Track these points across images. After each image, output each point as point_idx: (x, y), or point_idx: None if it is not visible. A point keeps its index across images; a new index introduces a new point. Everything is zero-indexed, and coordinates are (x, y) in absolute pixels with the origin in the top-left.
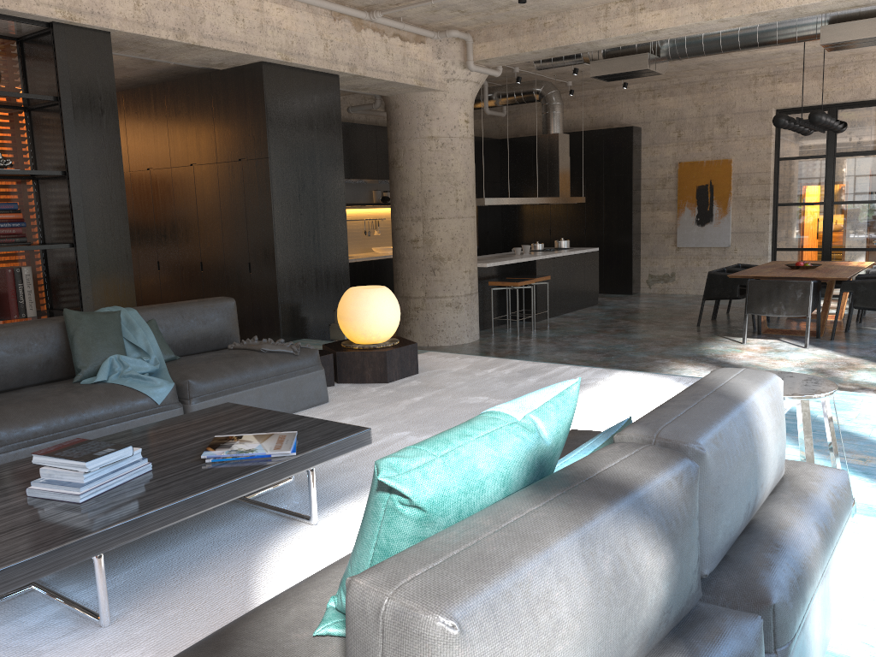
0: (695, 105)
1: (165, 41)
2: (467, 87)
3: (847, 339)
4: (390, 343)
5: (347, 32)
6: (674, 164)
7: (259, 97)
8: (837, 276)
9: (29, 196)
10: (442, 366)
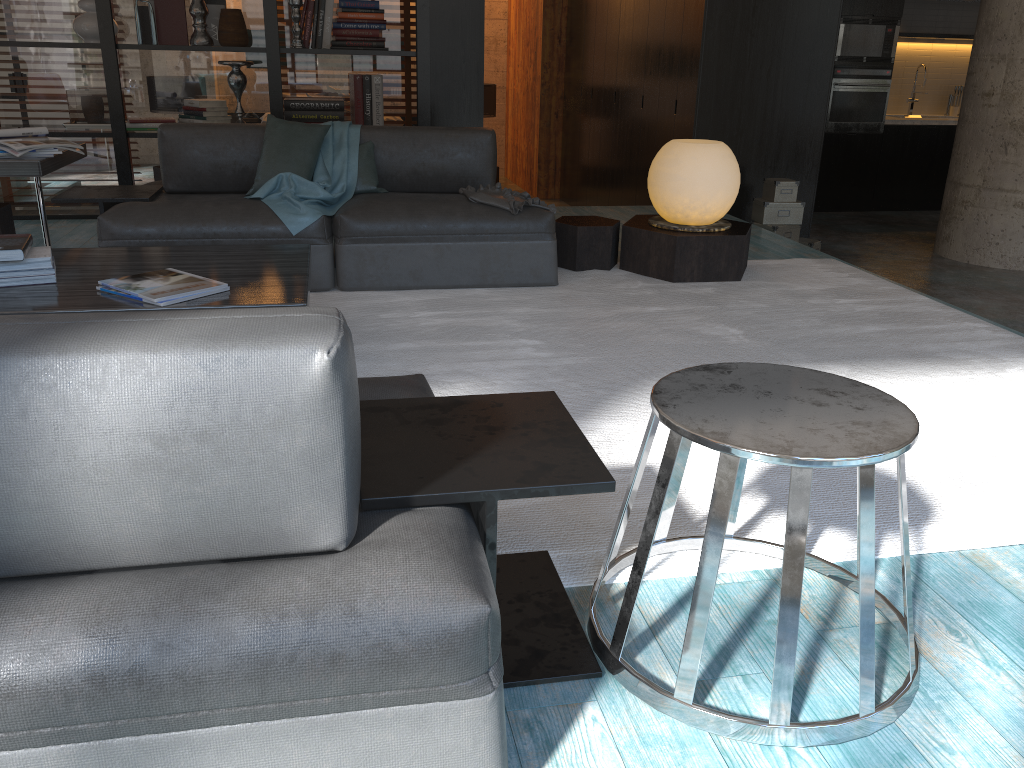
0: None
1: None
2: None
3: None
4: (703, 228)
5: None
6: None
7: None
8: None
9: None
10: (796, 280)
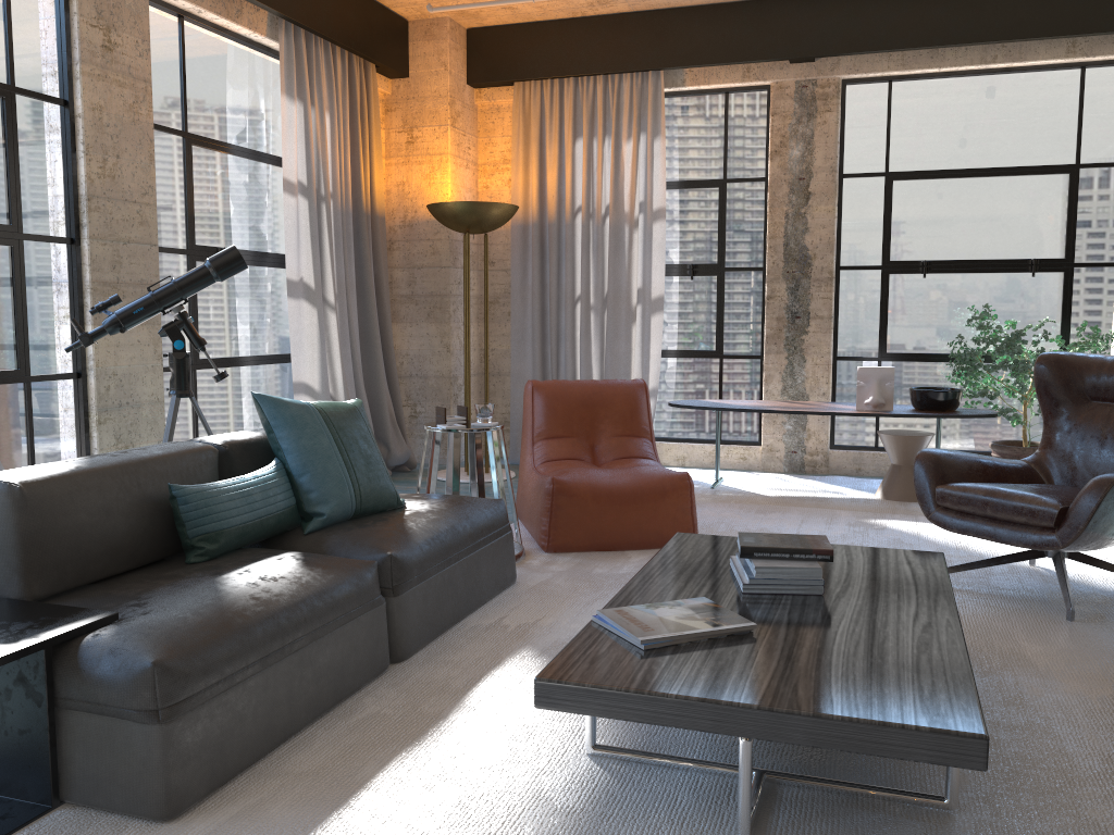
0: None
1: None
2: None
3: None
4: None
5: None
6: None
7: None
8: None
9: None
10: None
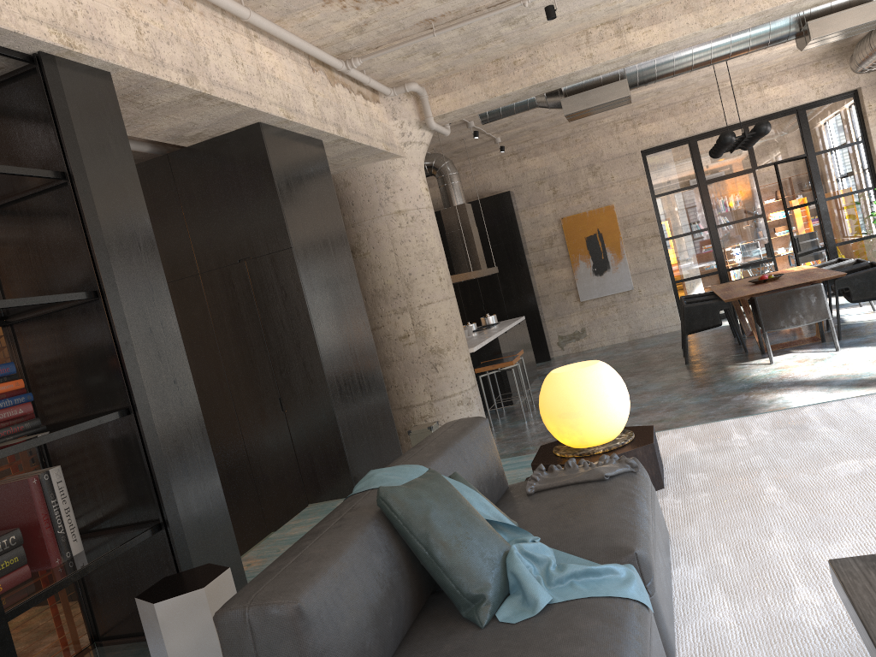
0: (563, 160)
1: (171, 89)
2: (421, 151)
3: (850, 335)
4: (630, 434)
5: (325, 87)
6: (557, 221)
7: (262, 170)
8: (833, 275)
9: (3, 354)
10: (663, 451)
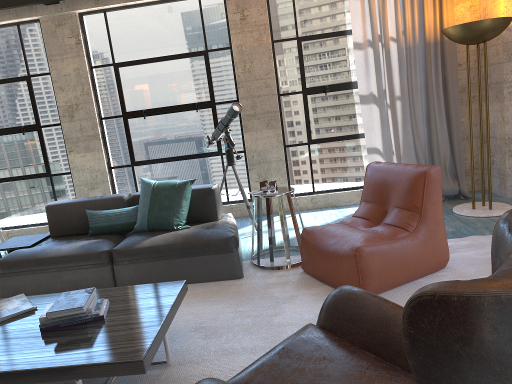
0: None
1: None
2: None
3: None
4: None
5: None
6: None
7: None
8: None
9: None
10: None
